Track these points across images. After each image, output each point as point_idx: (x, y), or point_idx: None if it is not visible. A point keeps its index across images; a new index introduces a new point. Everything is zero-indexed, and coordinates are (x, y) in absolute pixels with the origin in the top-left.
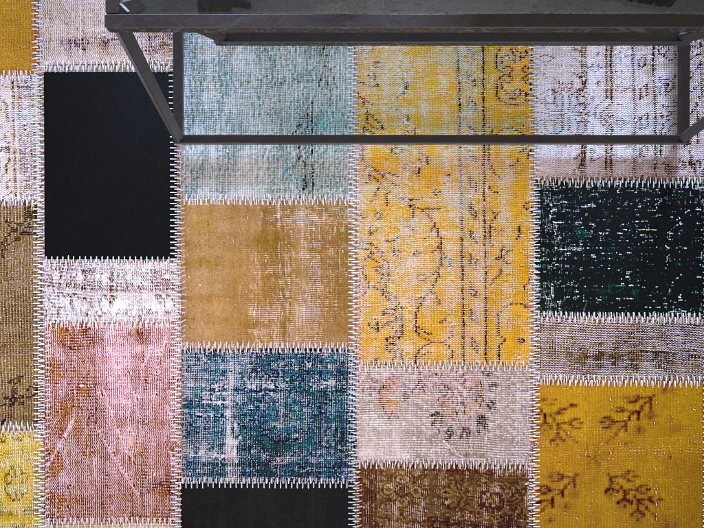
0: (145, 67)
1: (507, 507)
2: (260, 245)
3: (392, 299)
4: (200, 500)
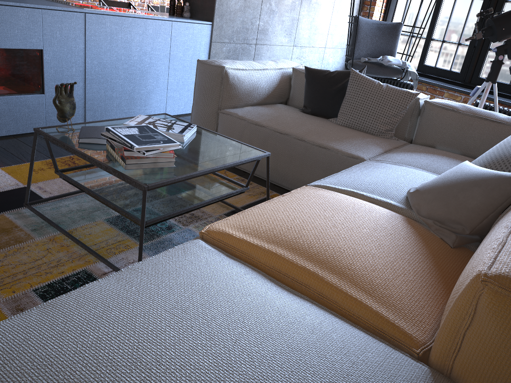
0: (33, 151)
1: None
2: (1, 229)
3: (4, 258)
4: None
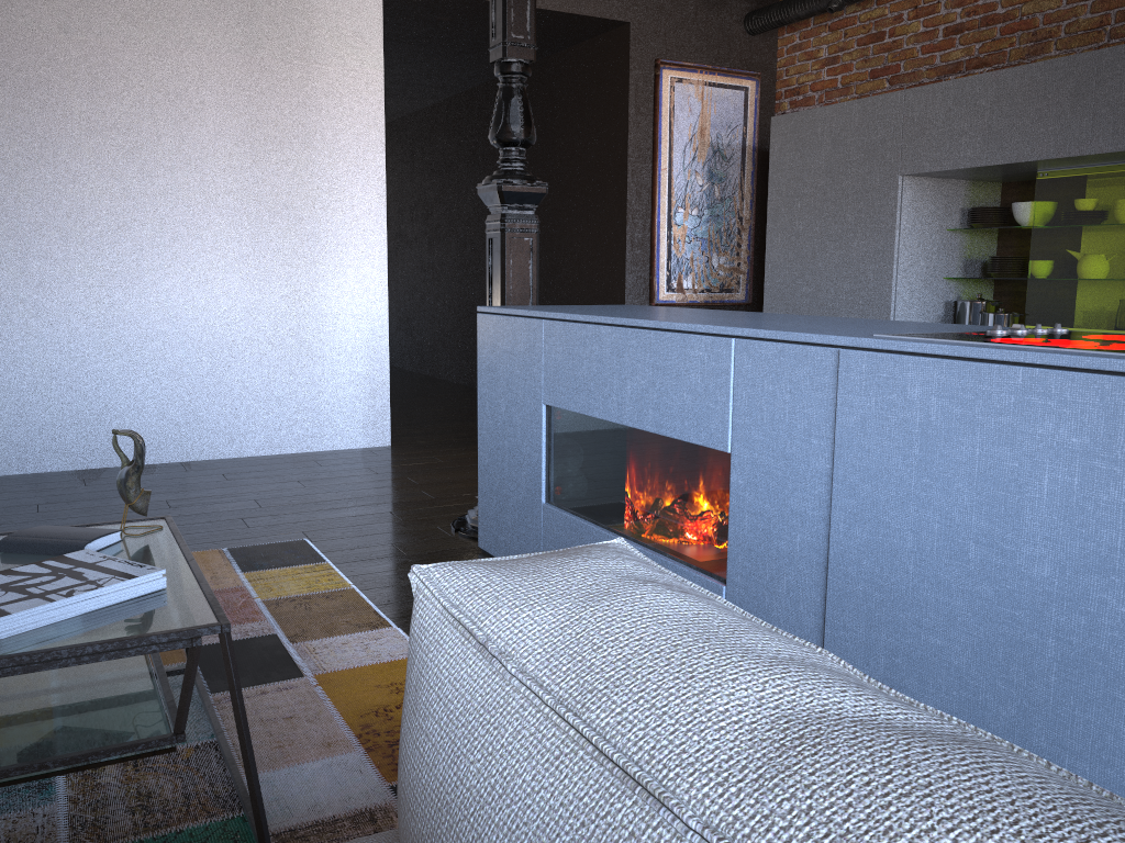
0: None
1: None
2: None
3: None
4: None
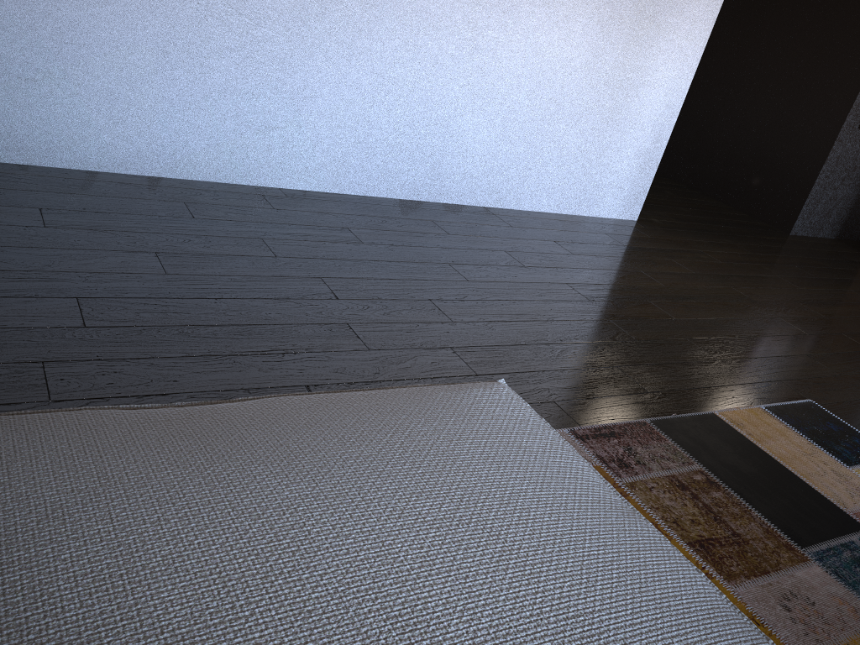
0: None
1: (717, 559)
2: None
3: None
4: (851, 524)
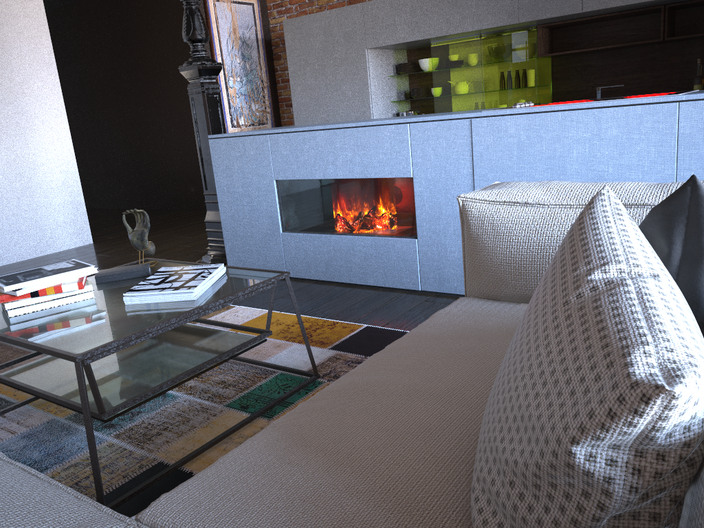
0: None
1: None
2: None
3: None
4: None
